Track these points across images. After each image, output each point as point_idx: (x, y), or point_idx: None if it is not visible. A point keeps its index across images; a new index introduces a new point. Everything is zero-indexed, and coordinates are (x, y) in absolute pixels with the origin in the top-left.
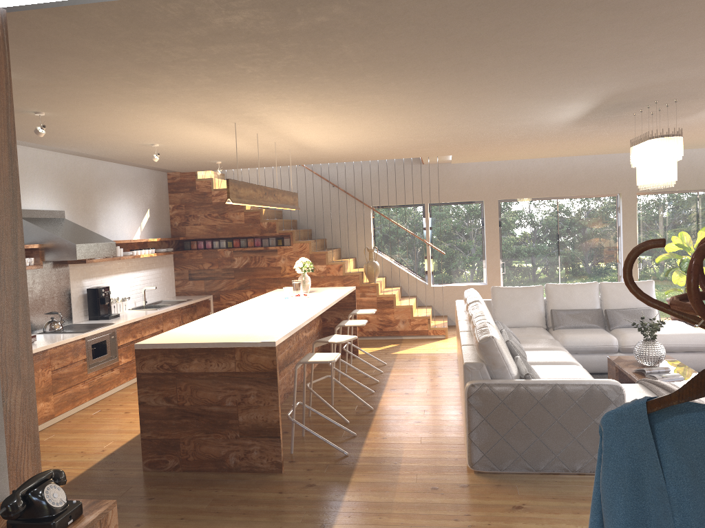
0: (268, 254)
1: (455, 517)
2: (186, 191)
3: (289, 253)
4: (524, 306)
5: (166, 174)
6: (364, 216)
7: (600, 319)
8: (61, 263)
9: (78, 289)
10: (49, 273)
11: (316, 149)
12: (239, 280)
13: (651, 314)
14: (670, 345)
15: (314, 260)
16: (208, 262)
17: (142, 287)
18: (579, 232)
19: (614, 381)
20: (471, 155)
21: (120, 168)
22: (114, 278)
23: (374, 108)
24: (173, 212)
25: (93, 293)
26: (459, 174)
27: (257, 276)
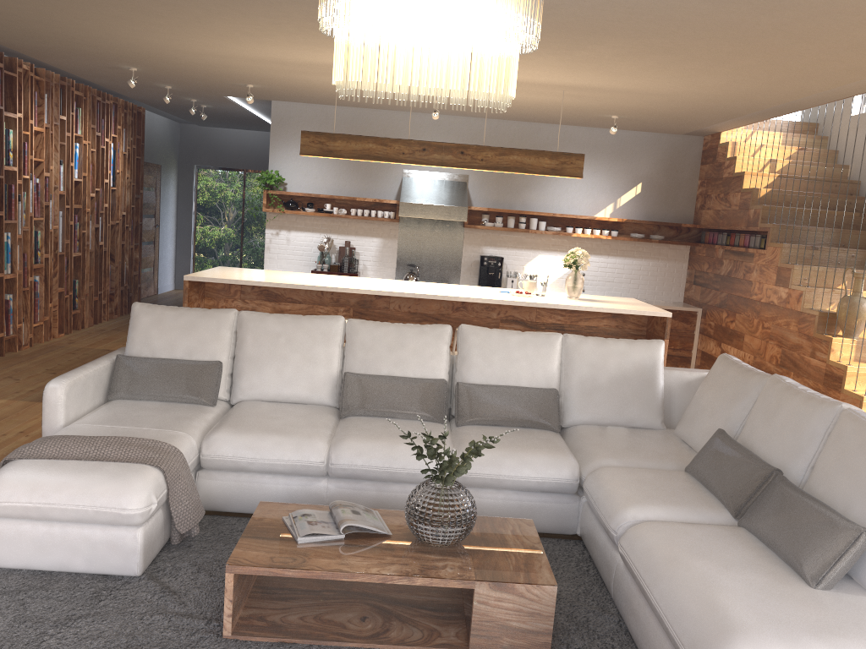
0: (745, 260)
1: (27, 432)
2: (710, 162)
3: (761, 261)
4: (711, 408)
5: (702, 139)
6: None
7: (742, 489)
8: (453, 225)
9: (475, 254)
10: (434, 231)
11: (592, 86)
12: (721, 293)
13: (820, 538)
14: (651, 598)
15: (780, 278)
16: (707, 262)
17: (599, 275)
18: None
19: (52, 380)
20: None
21: (585, 131)
22: (541, 254)
23: (291, 33)
24: (698, 190)
25: (479, 261)
26: None
27: (733, 291)
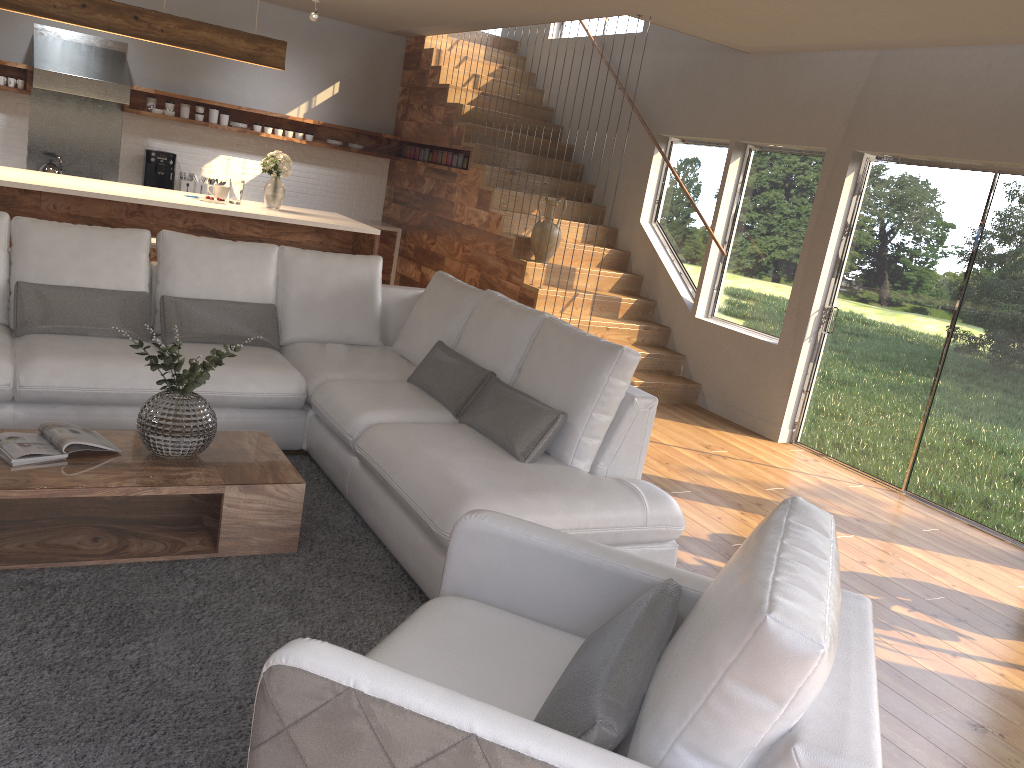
0: (448, 180)
1: None
2: (413, 68)
3: (464, 182)
4: (429, 323)
5: (405, 41)
6: (645, 154)
7: (462, 391)
8: (108, 107)
9: (138, 147)
10: (82, 113)
11: None
12: (422, 213)
13: (528, 423)
14: (393, 484)
15: (481, 200)
16: (408, 179)
17: (292, 184)
18: (1023, 275)
19: None
20: (663, 8)
21: (276, 10)
22: (223, 154)
23: None
24: (400, 98)
25: (145, 156)
26: (800, 82)
27: (435, 212)
